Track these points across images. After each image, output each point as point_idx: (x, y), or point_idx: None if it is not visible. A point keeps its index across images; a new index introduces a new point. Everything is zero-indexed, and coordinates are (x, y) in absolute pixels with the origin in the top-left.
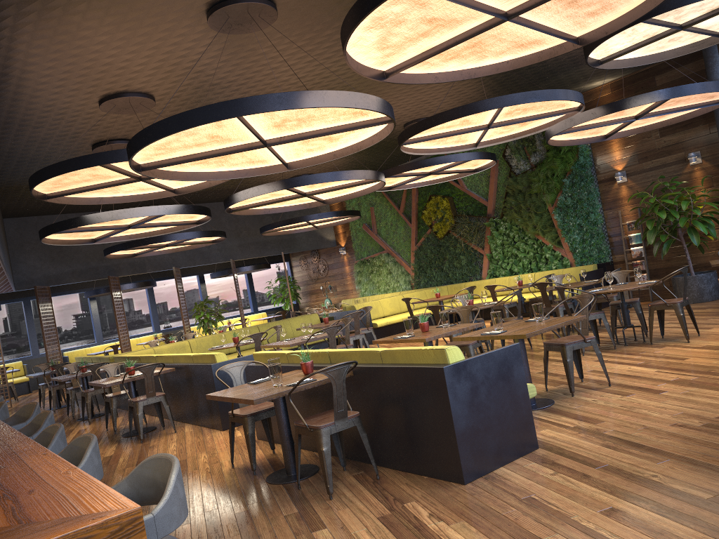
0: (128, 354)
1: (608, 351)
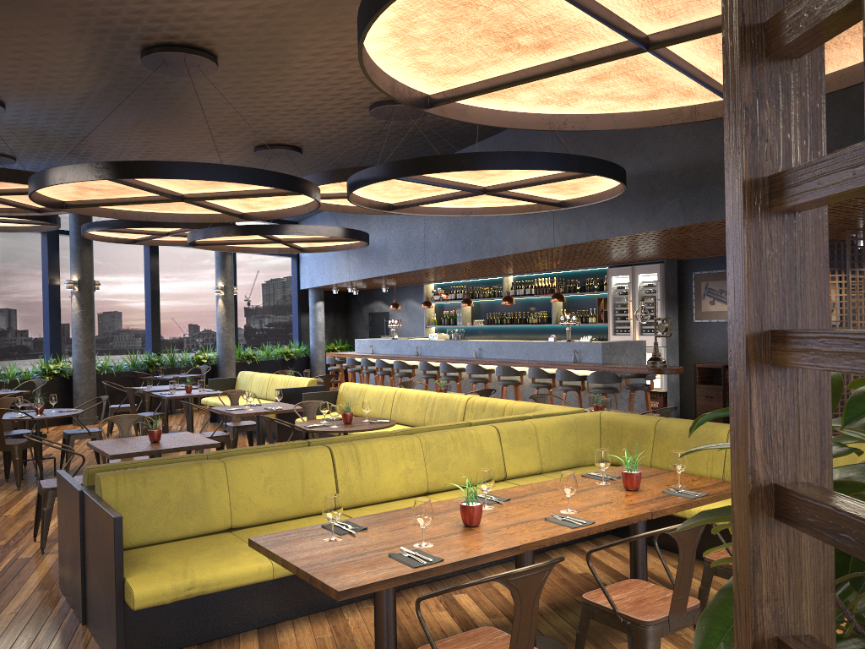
0: (551, 408)
1: (2, 456)
